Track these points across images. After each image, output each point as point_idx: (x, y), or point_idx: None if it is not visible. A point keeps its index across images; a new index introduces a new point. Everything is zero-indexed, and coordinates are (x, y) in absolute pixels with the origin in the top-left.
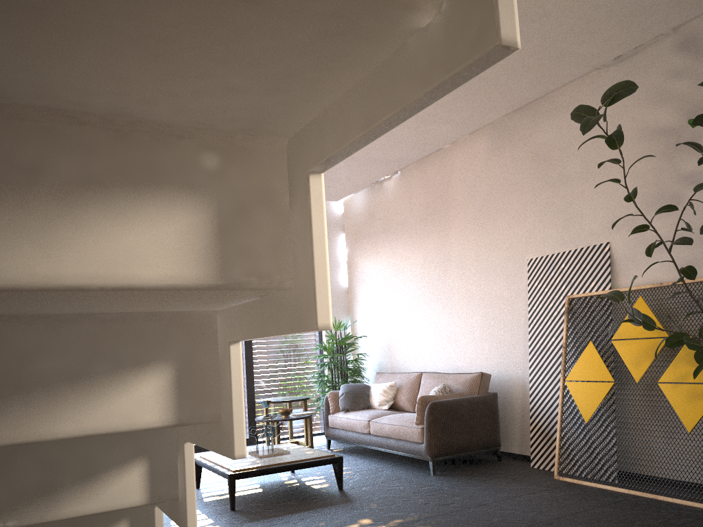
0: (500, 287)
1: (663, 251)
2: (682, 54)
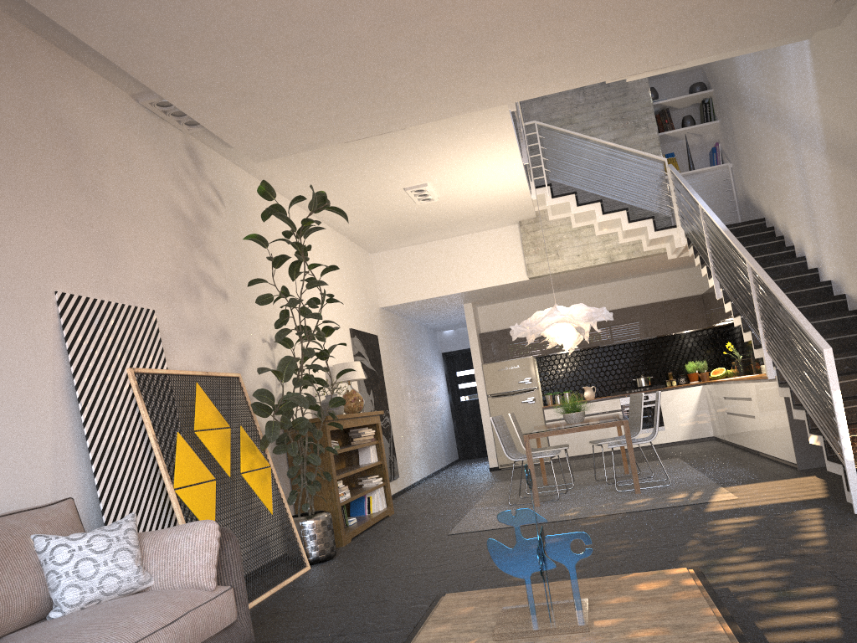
0: (0, 327)
1: (193, 339)
2: (189, 158)
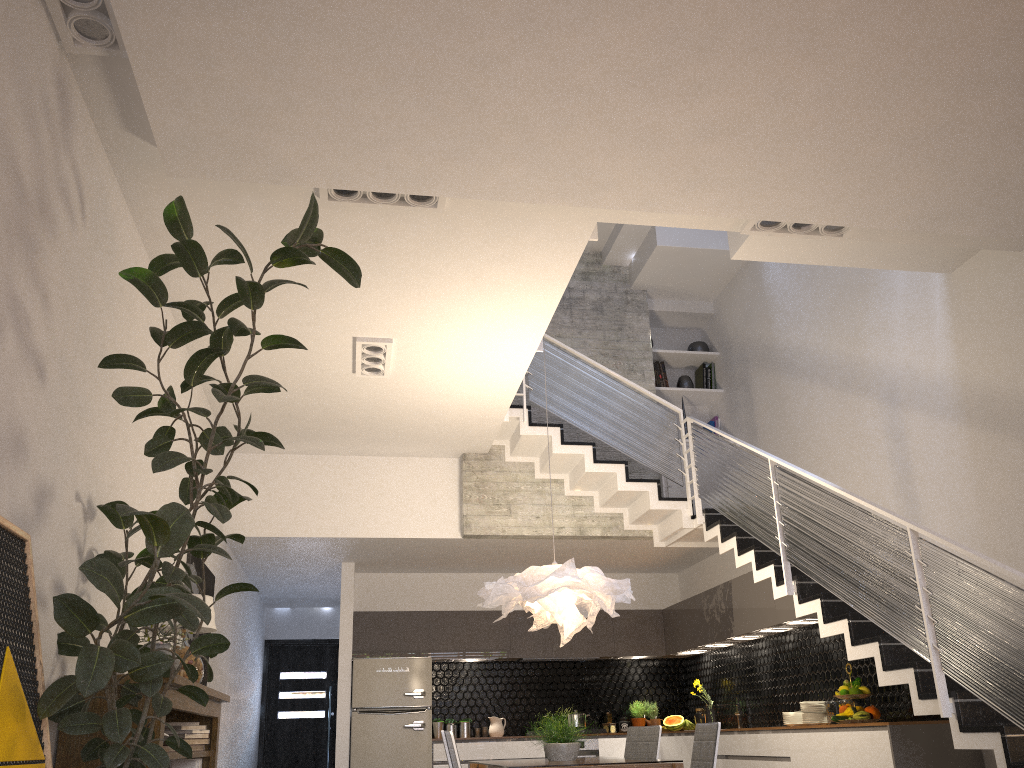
0: None
1: None
2: (57, 95)
